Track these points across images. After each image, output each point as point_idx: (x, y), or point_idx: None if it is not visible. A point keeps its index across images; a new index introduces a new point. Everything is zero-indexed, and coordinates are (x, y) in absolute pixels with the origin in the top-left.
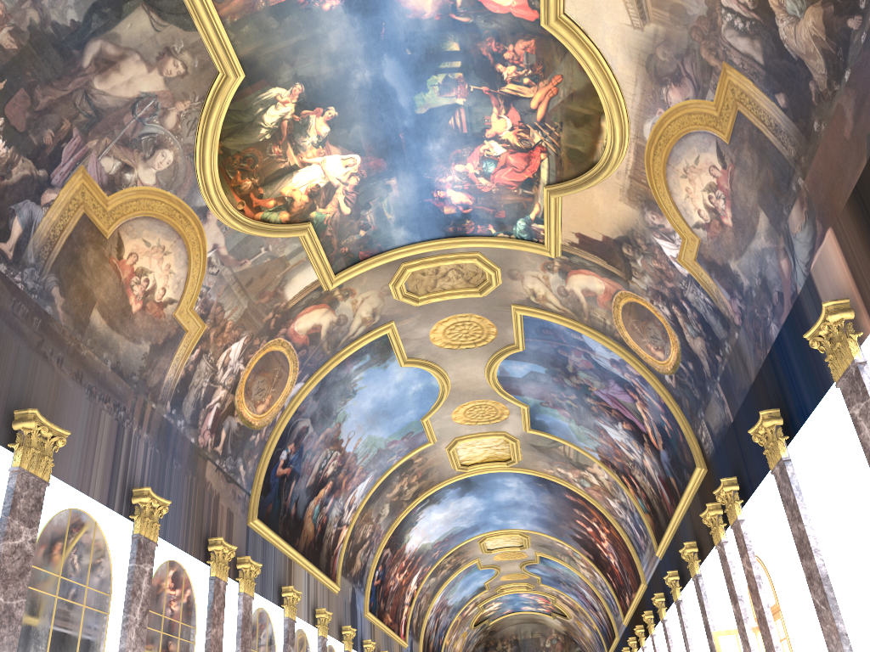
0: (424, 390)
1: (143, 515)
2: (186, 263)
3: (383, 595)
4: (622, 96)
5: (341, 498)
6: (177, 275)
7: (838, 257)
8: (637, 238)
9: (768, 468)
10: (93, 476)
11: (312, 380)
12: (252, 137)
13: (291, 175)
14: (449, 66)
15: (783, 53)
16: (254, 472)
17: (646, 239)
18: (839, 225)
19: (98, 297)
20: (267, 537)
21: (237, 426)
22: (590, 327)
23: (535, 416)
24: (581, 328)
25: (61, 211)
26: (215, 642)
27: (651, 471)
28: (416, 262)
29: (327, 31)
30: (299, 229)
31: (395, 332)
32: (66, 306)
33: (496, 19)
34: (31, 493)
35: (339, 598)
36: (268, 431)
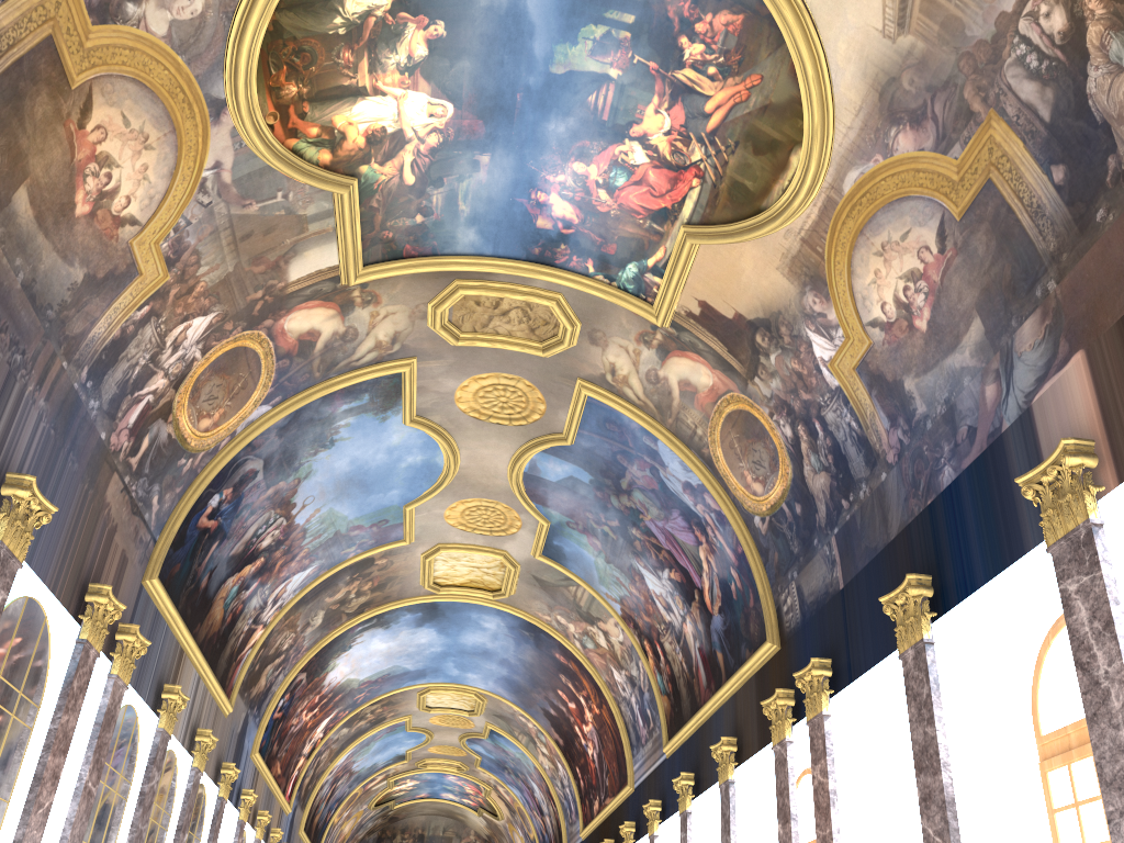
0: (422, 466)
1: (13, 516)
2: (170, 174)
3: (280, 735)
4: (833, 126)
5: (268, 586)
6: (153, 186)
7: (1084, 389)
8: (782, 326)
9: (885, 653)
10: None
11: (283, 407)
12: (321, 23)
13: (354, 100)
14: (618, 18)
15: (1084, 111)
16: (170, 511)
17: (794, 329)
18: (1099, 348)
19: (34, 171)
20: (162, 609)
21: (167, 438)
22: (672, 433)
23: (554, 539)
24: (660, 431)
25: (18, 17)
26: (62, 735)
27: (690, 640)
28: (475, 284)
29: None
30: (339, 183)
31: (413, 374)
32: None
33: None
34: None
35: (227, 722)
36: (204, 460)
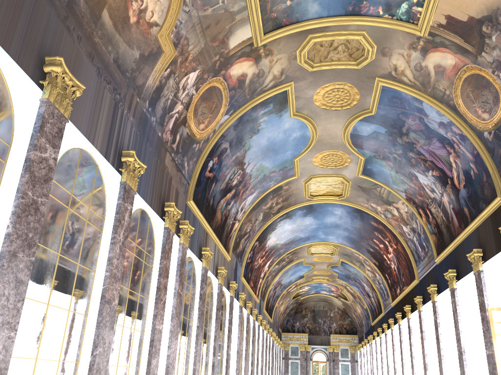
0: (300, 137)
1: (128, 170)
2: None
3: (250, 269)
4: None
5: (237, 202)
6: (162, 4)
7: None
8: (499, 17)
9: None
10: (97, 133)
11: (234, 115)
12: None
13: None
14: None
15: None
16: (192, 170)
17: None
18: None
19: (108, 0)
20: (196, 214)
21: (186, 134)
22: (430, 96)
23: (367, 165)
24: (424, 97)
25: None
26: (165, 269)
27: (446, 205)
28: (319, 35)
29: None
30: None
31: (292, 90)
32: None
33: None
34: (55, 123)
35: (229, 264)
36: (203, 144)
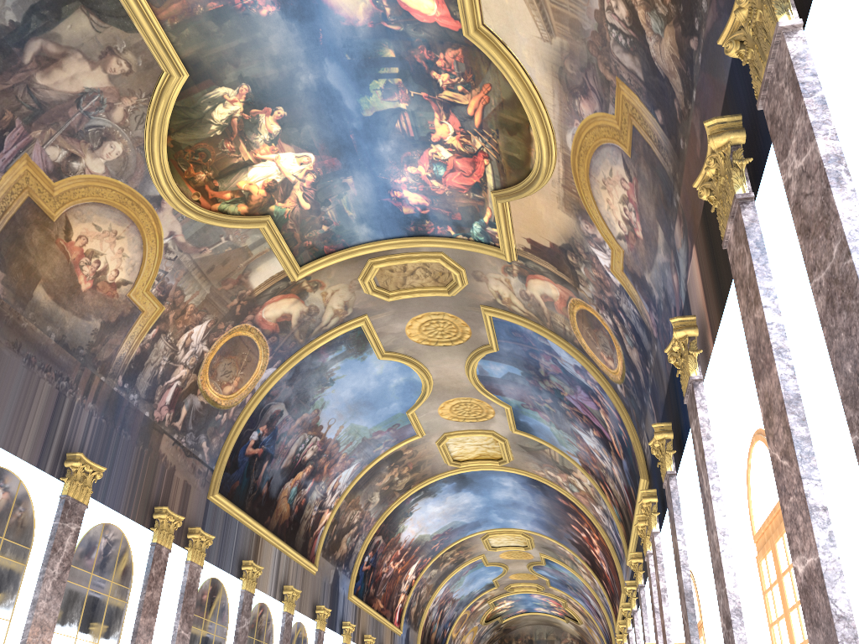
0: (406, 383)
1: (73, 478)
2: (141, 248)
3: (374, 581)
4: (544, 106)
5: (322, 482)
6: (132, 258)
7: (698, 275)
8: (578, 247)
9: None
10: (24, 438)
11: (284, 366)
12: (203, 132)
13: (246, 170)
14: (388, 72)
15: (655, 70)
16: (219, 449)
17: (585, 248)
18: (698, 243)
19: (44, 275)
20: (230, 512)
21: (200, 404)
22: (553, 332)
23: (519, 417)
24: (545, 332)
25: (4, 194)
26: (149, 603)
27: (618, 480)
28: (383, 259)
29: (267, 36)
30: (258, 221)
31: (369, 325)
32: (7, 280)
33: (424, 28)
34: None
35: (317, 578)
36: (236, 412)
